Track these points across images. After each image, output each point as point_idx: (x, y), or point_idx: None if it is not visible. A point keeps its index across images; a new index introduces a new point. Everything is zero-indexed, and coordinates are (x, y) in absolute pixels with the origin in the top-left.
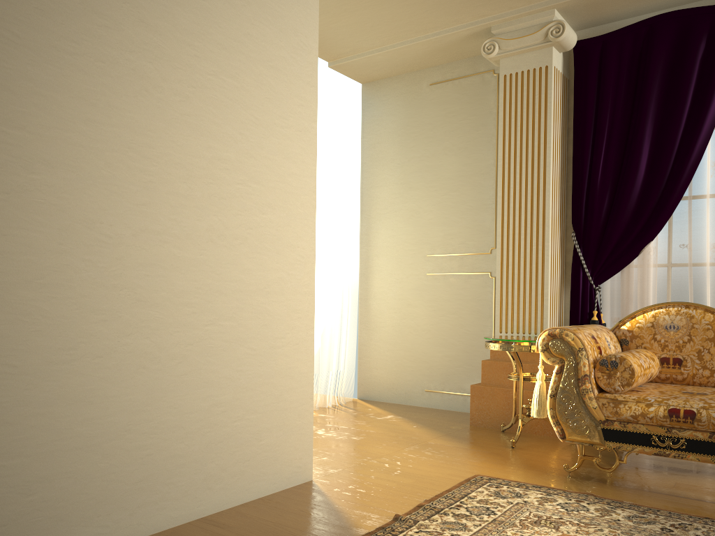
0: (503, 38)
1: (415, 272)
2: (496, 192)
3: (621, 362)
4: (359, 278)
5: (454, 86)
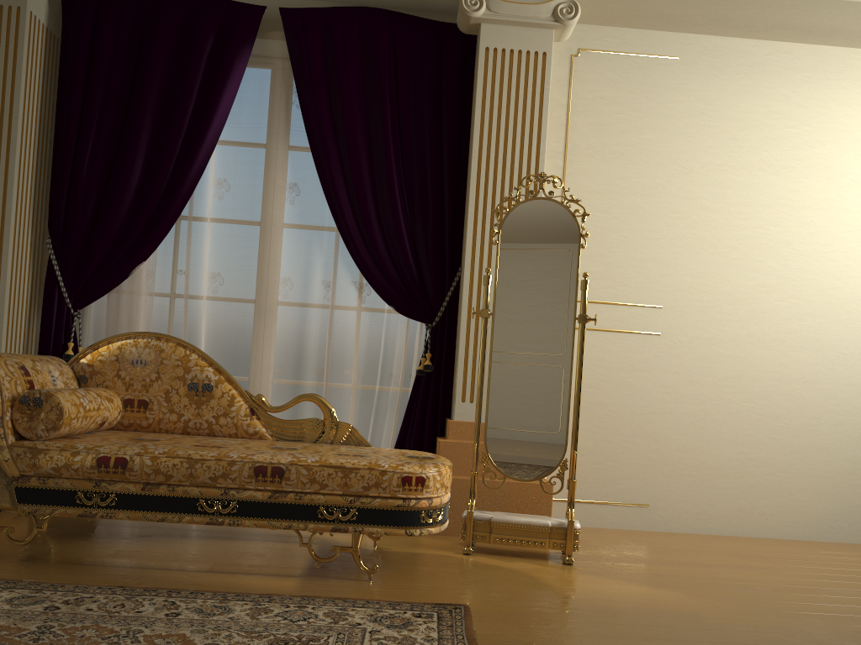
0: None
1: None
2: None
3: (48, 399)
4: None
5: None
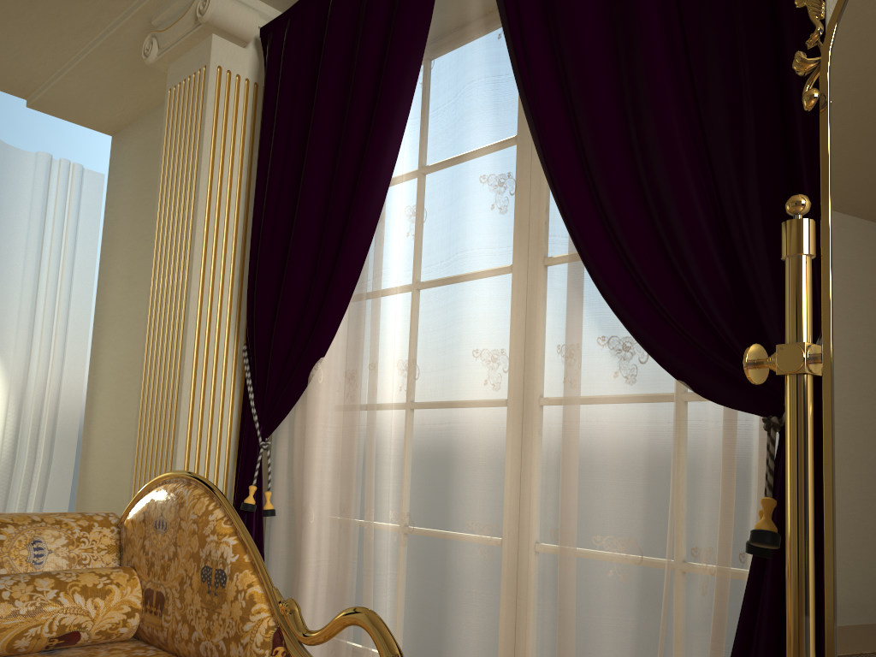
0: (160, 29)
1: (127, 414)
2: None
3: None
4: (84, 424)
5: None
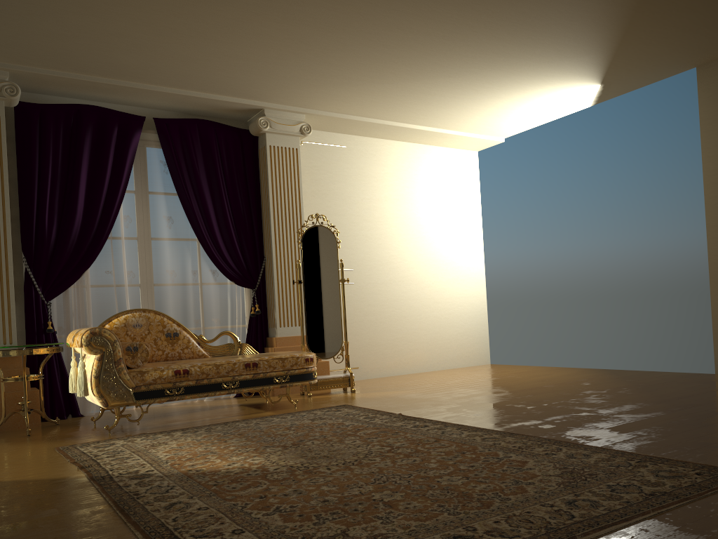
0: None
1: None
2: None
3: (140, 346)
4: None
5: None
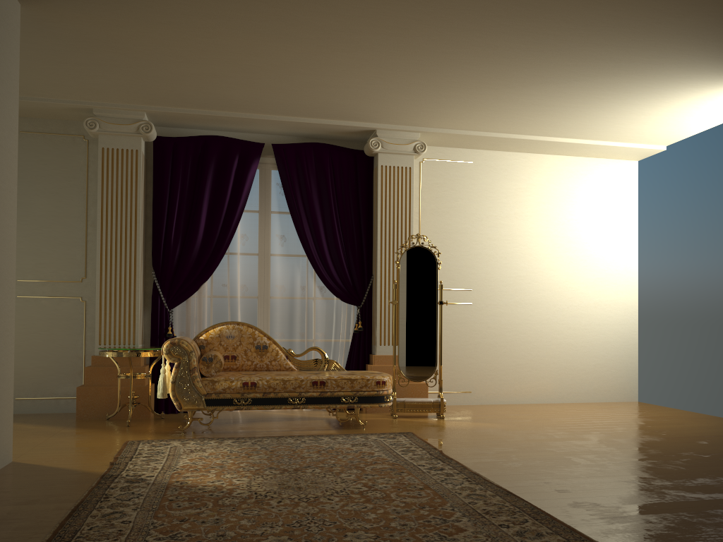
0: (104, 120)
1: None
2: (87, 234)
3: (215, 358)
4: None
5: (46, 140)
